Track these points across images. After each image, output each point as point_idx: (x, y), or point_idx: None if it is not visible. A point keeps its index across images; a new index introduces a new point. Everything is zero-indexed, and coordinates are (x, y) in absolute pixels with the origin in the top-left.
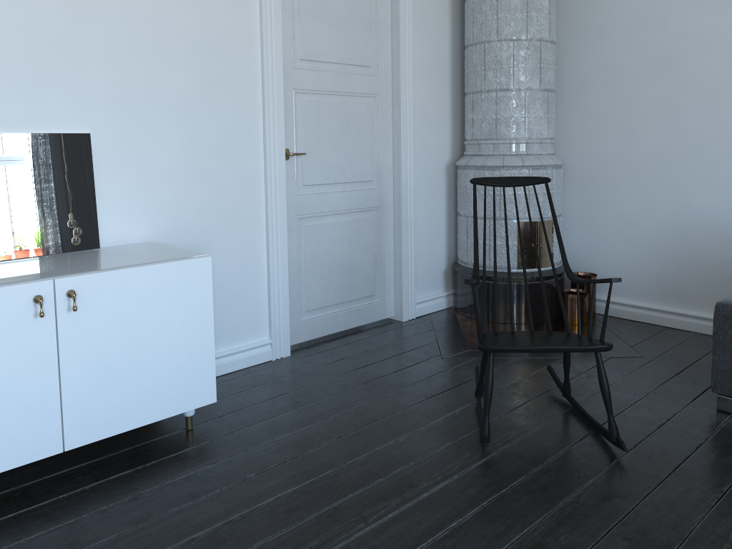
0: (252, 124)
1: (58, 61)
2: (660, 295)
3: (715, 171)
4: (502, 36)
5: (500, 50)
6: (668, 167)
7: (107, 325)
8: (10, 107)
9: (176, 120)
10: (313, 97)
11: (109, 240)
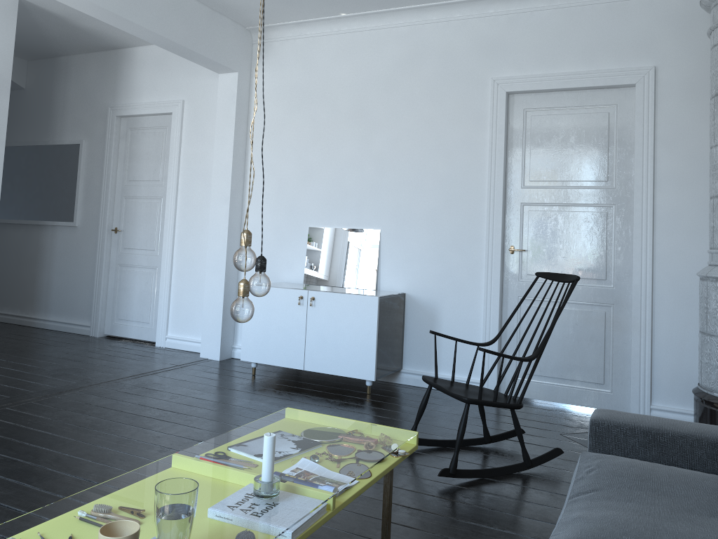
0: (478, 227)
1: (370, 194)
2: None
3: None
4: (716, 141)
5: (715, 155)
6: None
7: (325, 318)
8: (348, 216)
9: (426, 223)
10: (541, 208)
11: (384, 287)
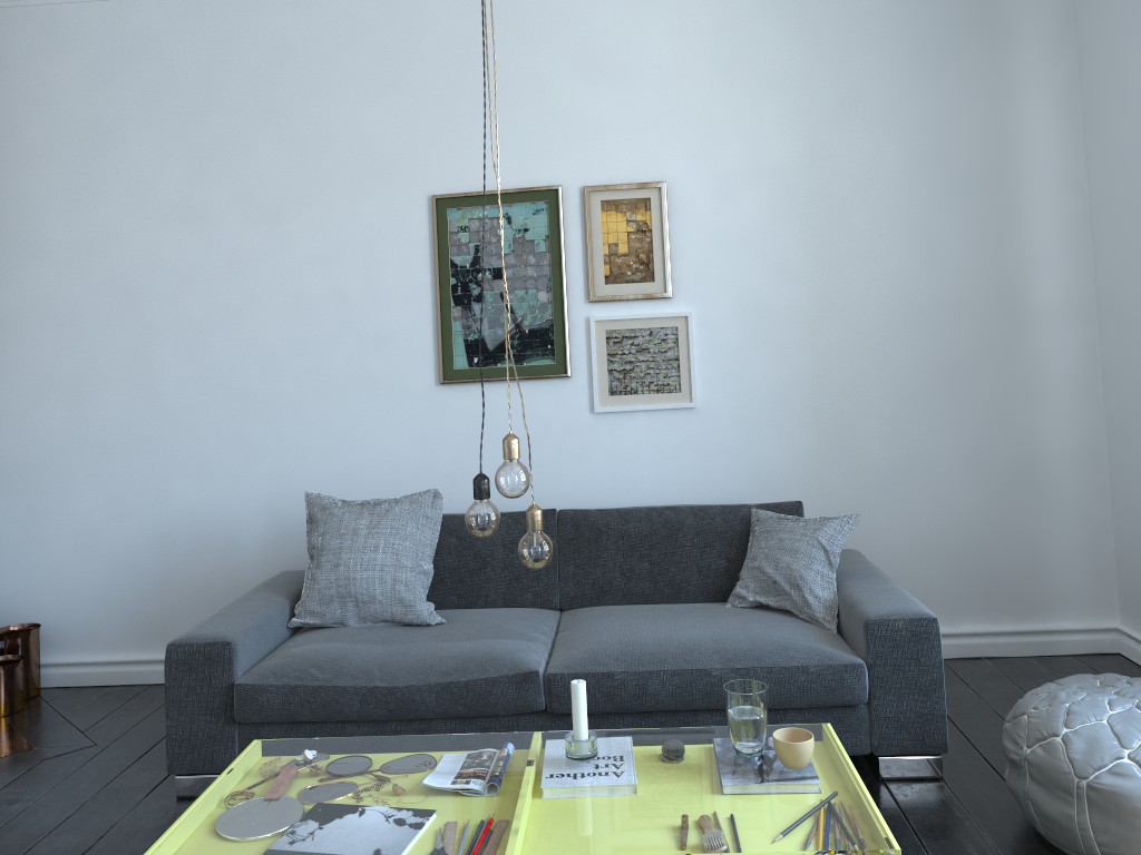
0: None
1: None
2: (140, 638)
3: (202, 449)
4: None
5: None
6: (141, 447)
7: None
8: None
9: None
10: None
11: None
